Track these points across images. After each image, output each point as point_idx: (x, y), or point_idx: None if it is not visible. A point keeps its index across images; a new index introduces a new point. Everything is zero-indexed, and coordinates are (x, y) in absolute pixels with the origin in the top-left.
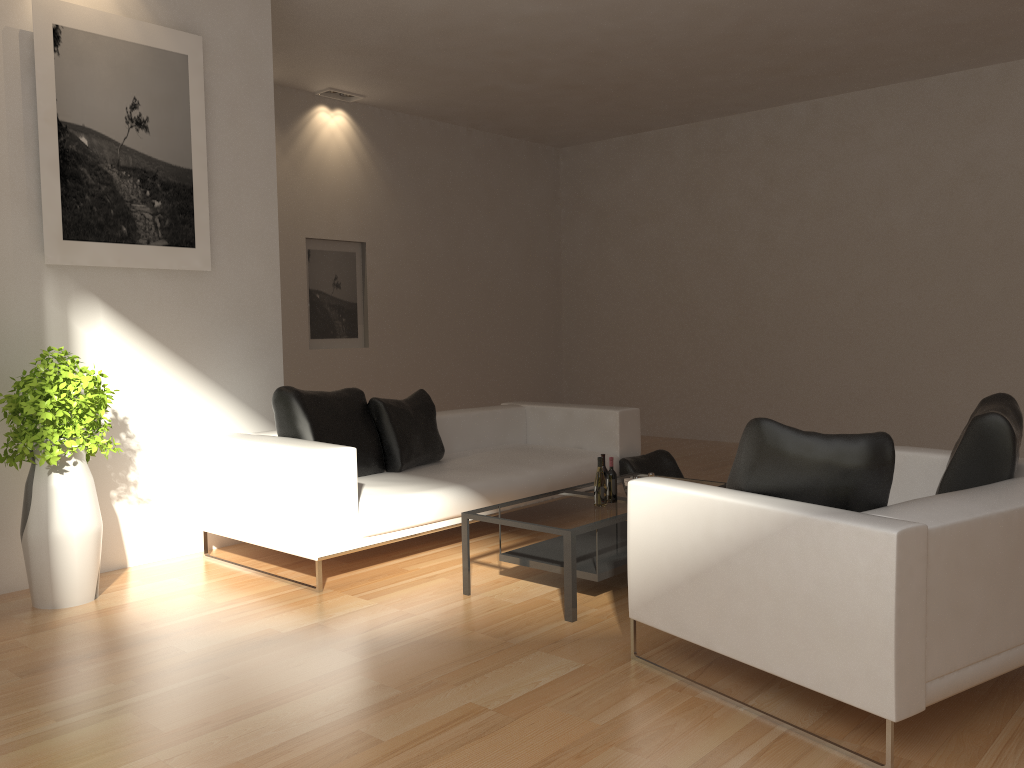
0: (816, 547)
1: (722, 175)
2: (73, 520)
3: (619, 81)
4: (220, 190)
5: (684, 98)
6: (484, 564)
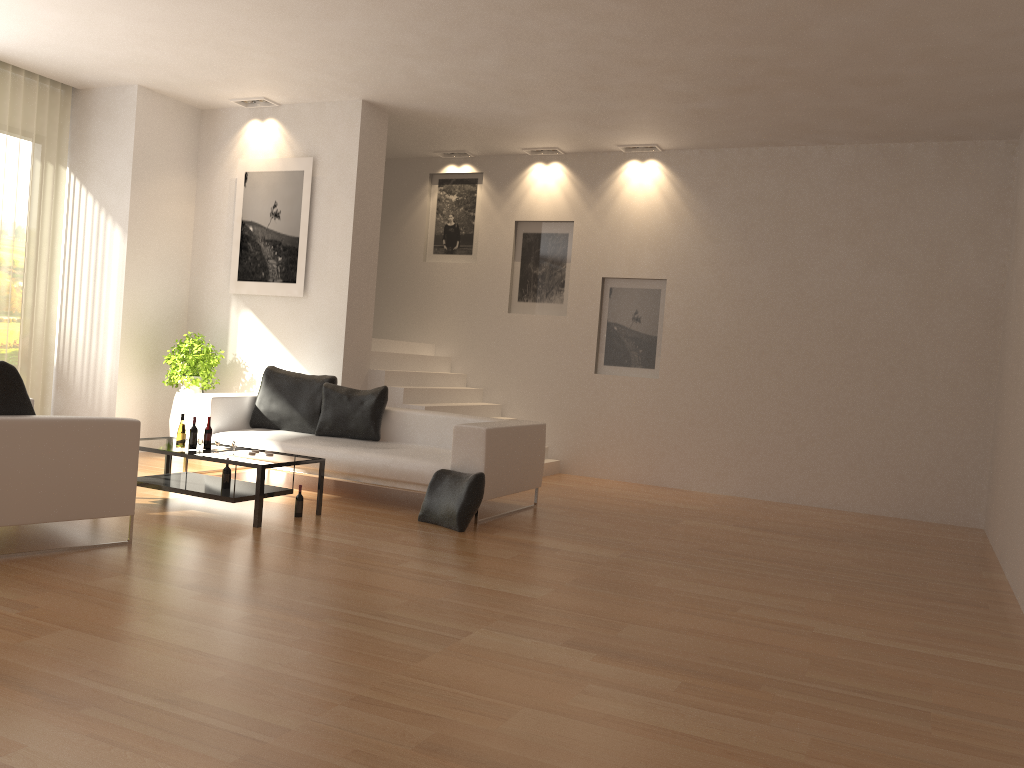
0: None
1: None
2: (174, 415)
3: (755, 70)
4: (317, 247)
5: (893, 56)
6: None
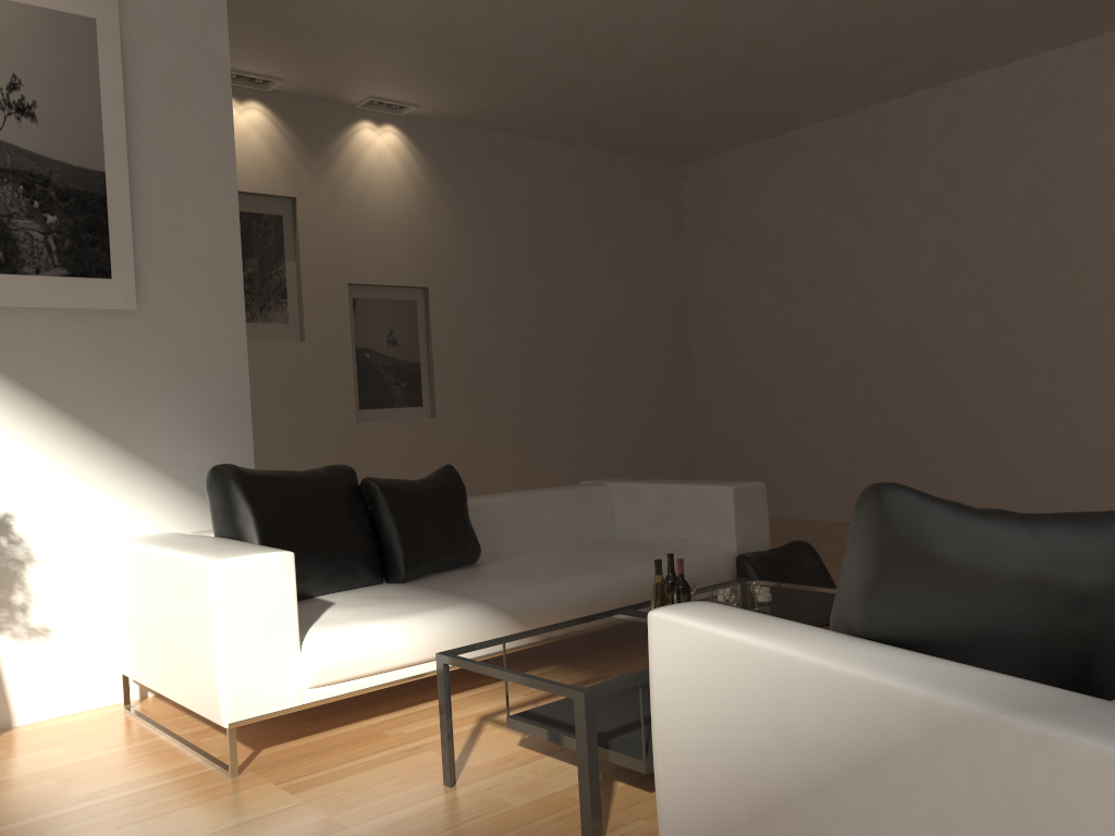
0: (1013, 793)
1: (887, 177)
2: None
3: (735, 56)
4: (151, 200)
5: (827, 77)
6: (504, 725)
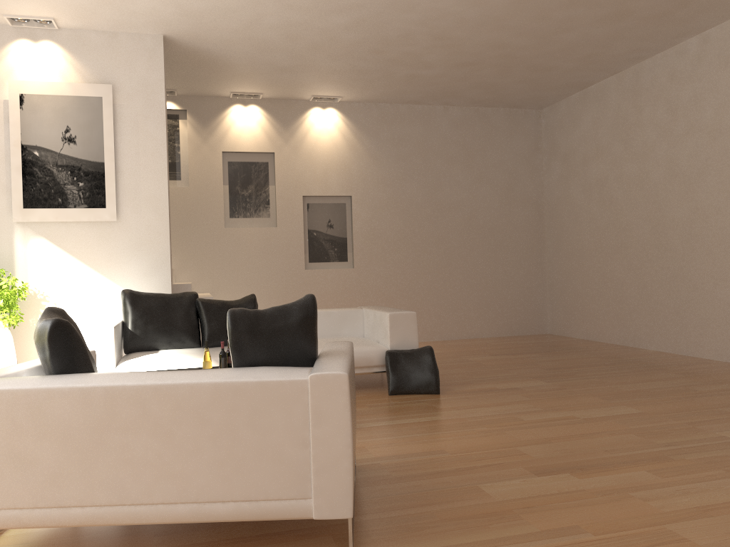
0: None
1: (640, 113)
2: None
3: (494, 53)
4: (126, 172)
5: (574, 55)
6: None
